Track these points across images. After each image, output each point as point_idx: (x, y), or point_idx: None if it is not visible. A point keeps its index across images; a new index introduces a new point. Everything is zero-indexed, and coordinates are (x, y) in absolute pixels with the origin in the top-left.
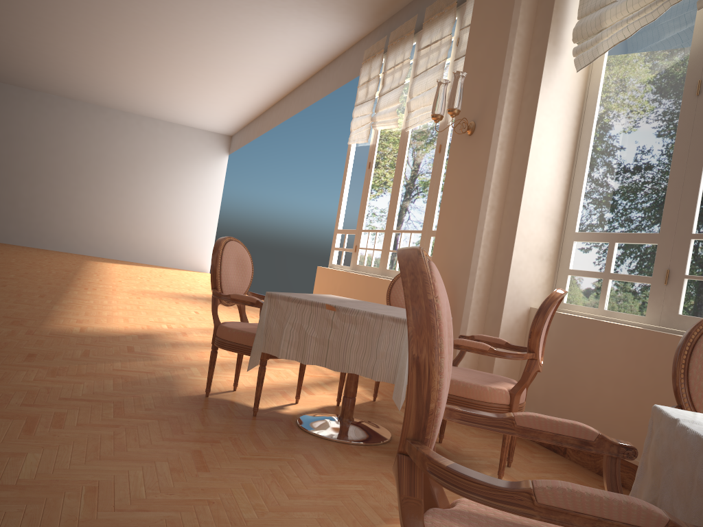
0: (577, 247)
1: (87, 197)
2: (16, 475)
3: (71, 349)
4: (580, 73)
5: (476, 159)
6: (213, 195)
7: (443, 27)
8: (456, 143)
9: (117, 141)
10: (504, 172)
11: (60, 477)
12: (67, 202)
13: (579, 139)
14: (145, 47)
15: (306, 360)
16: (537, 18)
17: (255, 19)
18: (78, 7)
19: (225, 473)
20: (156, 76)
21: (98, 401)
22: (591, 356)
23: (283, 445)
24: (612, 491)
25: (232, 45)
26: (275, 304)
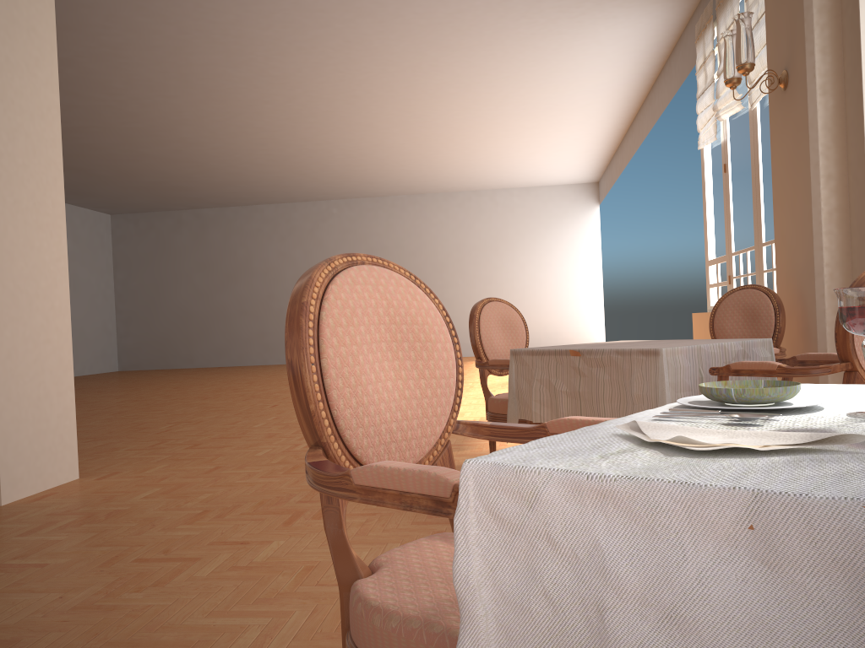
0: None
1: (455, 293)
2: (251, 559)
3: None
4: None
5: (795, 119)
6: (590, 258)
7: None
8: (774, 105)
9: (473, 224)
10: (836, 124)
11: (288, 559)
12: None
13: None
14: (462, 115)
15: None
16: None
17: (557, 41)
18: (385, 99)
19: None
20: (487, 142)
21: None
22: None
23: None
24: None
25: (548, 79)
26: (521, 361)
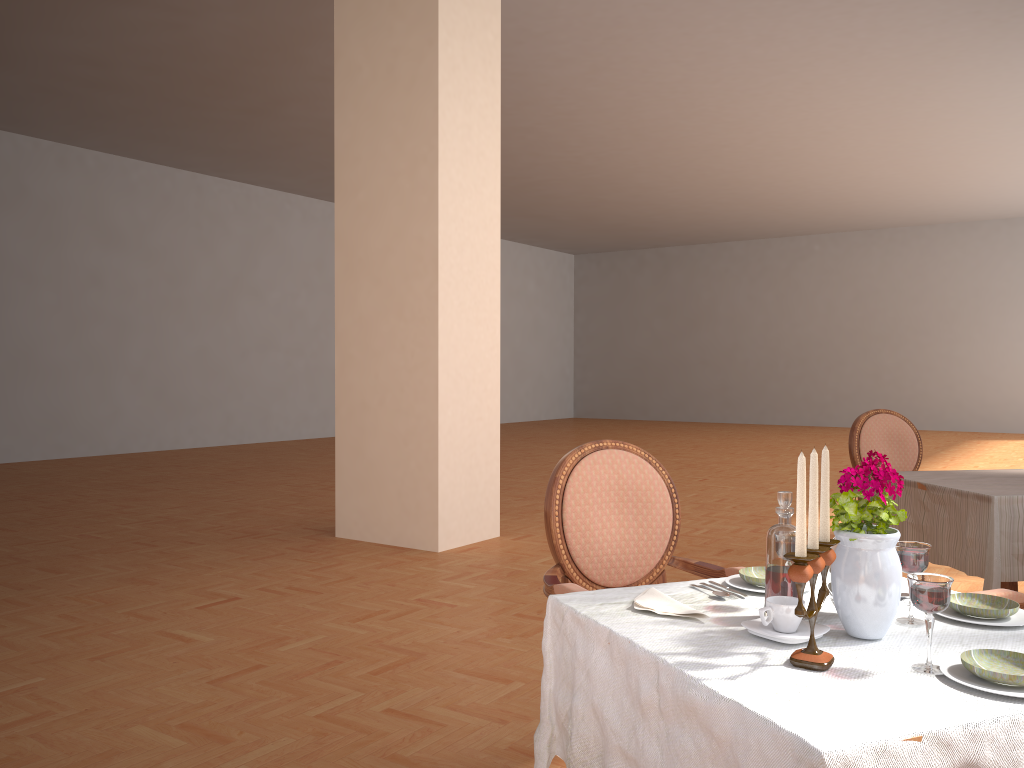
0: None
1: (969, 350)
2: None
3: None
4: None
5: None
6: None
7: None
8: None
9: (1000, 263)
10: None
11: None
12: (943, 362)
13: None
14: (968, 140)
15: None
16: None
17: None
18: (862, 132)
19: None
20: (1011, 165)
21: None
22: None
23: None
24: None
25: None
26: None
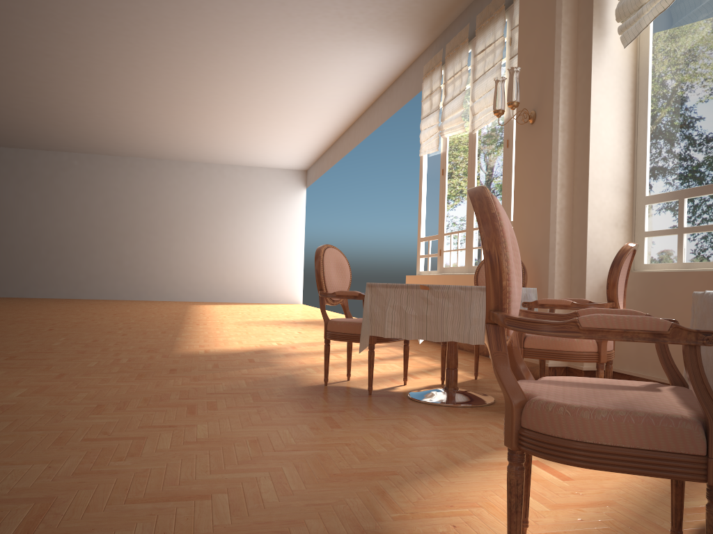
0: (649, 209)
1: (182, 247)
2: (194, 436)
3: (202, 364)
4: (628, 48)
5: (540, 144)
6: (296, 229)
7: (494, 30)
8: (521, 133)
9: (202, 191)
10: (568, 152)
11: (227, 436)
12: (165, 254)
13: (637, 110)
14: (220, 99)
15: (409, 336)
16: (580, 6)
17: (317, 56)
18: (160, 74)
19: (354, 428)
20: (232, 124)
21: (238, 393)
22: (675, 306)
23: (399, 410)
24: (663, 357)
25: (299, 83)
26: (376, 292)
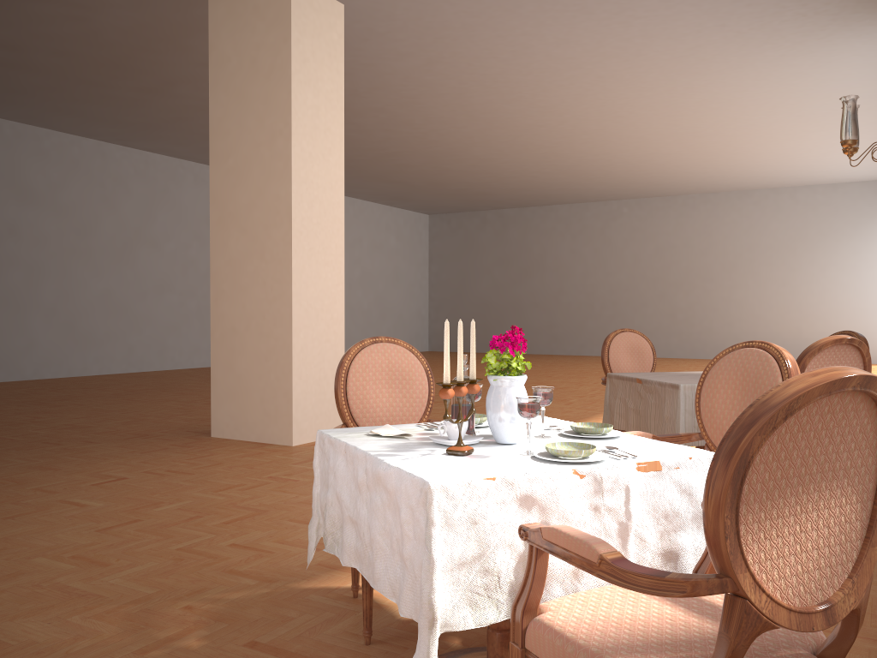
0: None
1: (744, 294)
2: None
3: None
4: None
5: None
6: None
7: None
8: None
9: (768, 224)
10: None
11: None
12: (724, 304)
13: None
14: (732, 124)
15: (629, 429)
16: None
17: (812, 58)
18: (649, 117)
19: None
20: (769, 145)
21: None
22: None
23: None
24: None
25: (815, 89)
26: (612, 383)
